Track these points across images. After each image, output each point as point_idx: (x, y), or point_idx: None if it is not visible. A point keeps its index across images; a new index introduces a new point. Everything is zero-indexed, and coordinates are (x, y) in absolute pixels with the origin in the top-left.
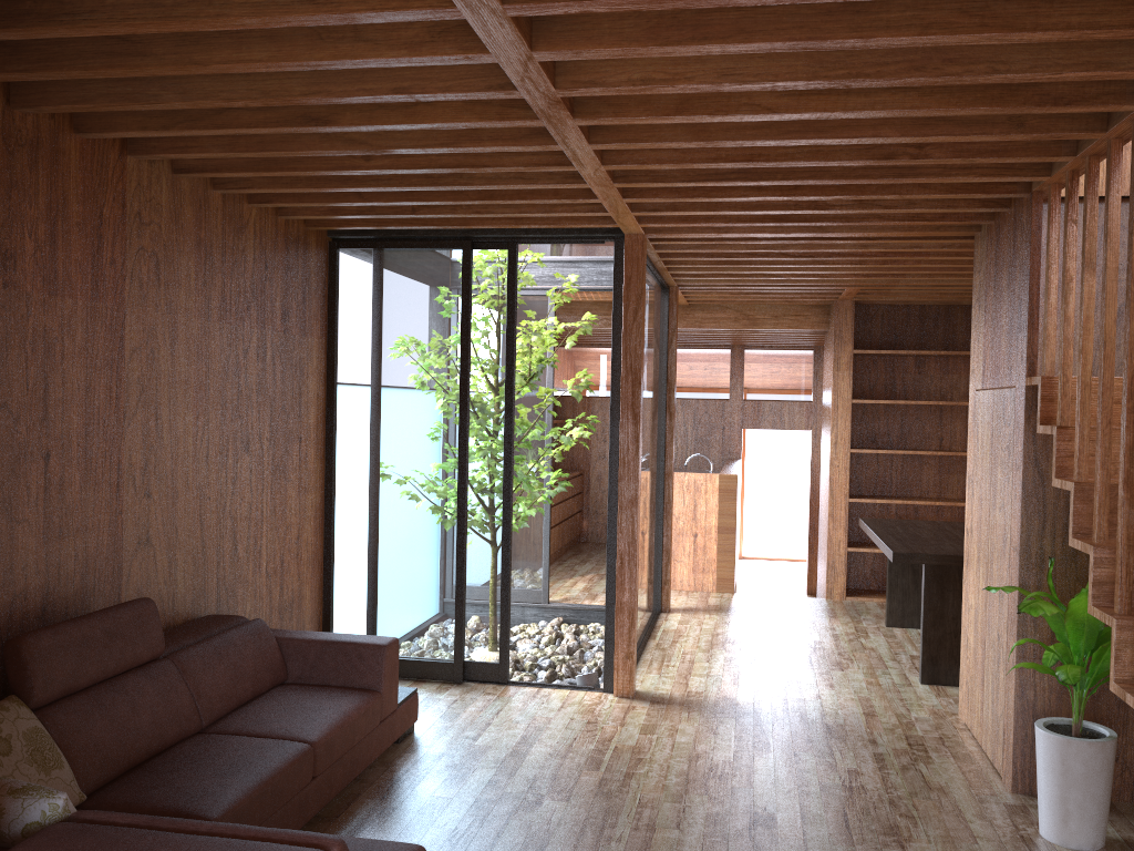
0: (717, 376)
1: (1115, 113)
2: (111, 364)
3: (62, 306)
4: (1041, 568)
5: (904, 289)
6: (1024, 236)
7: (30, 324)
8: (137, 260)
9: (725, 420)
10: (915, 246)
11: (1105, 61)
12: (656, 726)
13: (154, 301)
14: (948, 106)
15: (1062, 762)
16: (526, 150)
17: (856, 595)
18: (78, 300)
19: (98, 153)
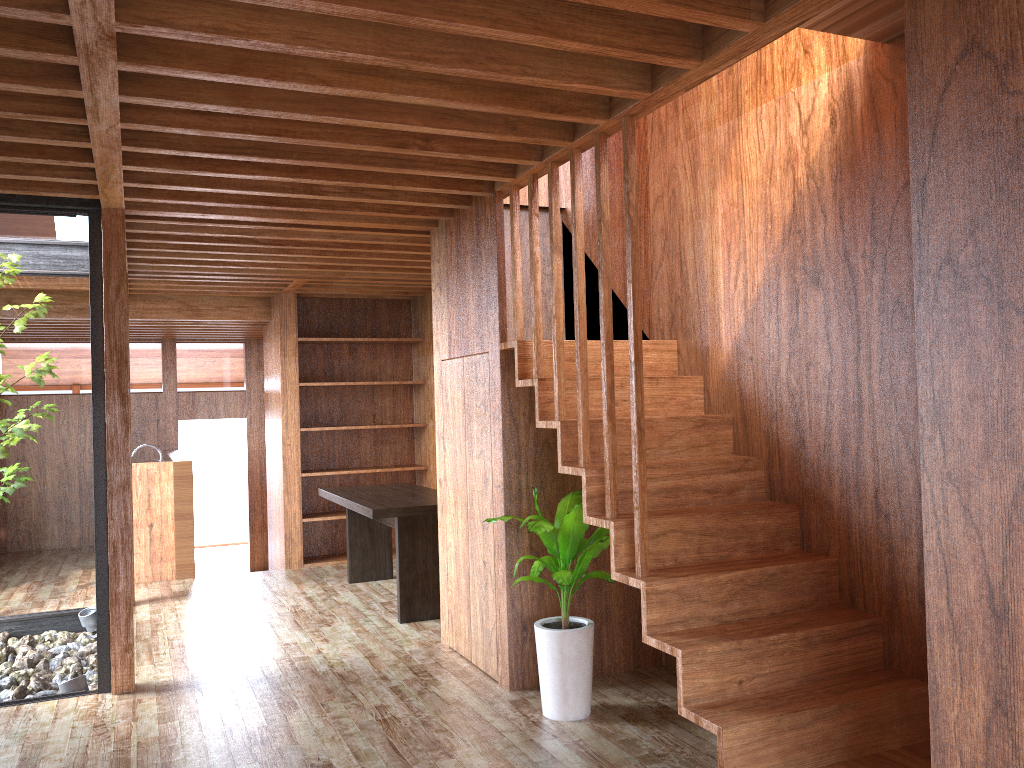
0: (148, 369)
1: (581, 127)
2: None
3: None
4: (520, 500)
5: (345, 282)
6: (490, 228)
7: None
8: None
9: (160, 412)
10: (376, 239)
11: (600, 79)
12: (173, 712)
13: None
14: (475, 102)
15: (561, 652)
16: (39, 92)
17: (312, 561)
18: None
19: None
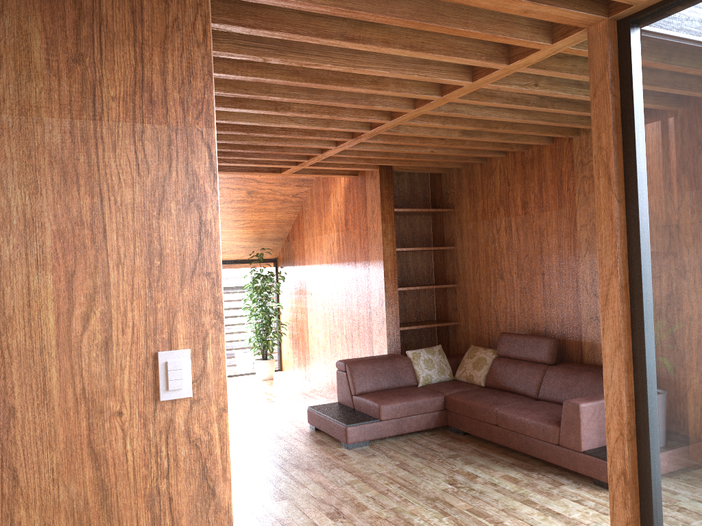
0: None
1: None
2: (570, 234)
3: (546, 215)
4: None
5: None
6: None
7: (534, 225)
8: (581, 183)
9: None
10: None
11: None
12: None
13: (593, 200)
14: None
15: None
16: (418, 124)
17: None
18: (552, 211)
19: (557, 146)
